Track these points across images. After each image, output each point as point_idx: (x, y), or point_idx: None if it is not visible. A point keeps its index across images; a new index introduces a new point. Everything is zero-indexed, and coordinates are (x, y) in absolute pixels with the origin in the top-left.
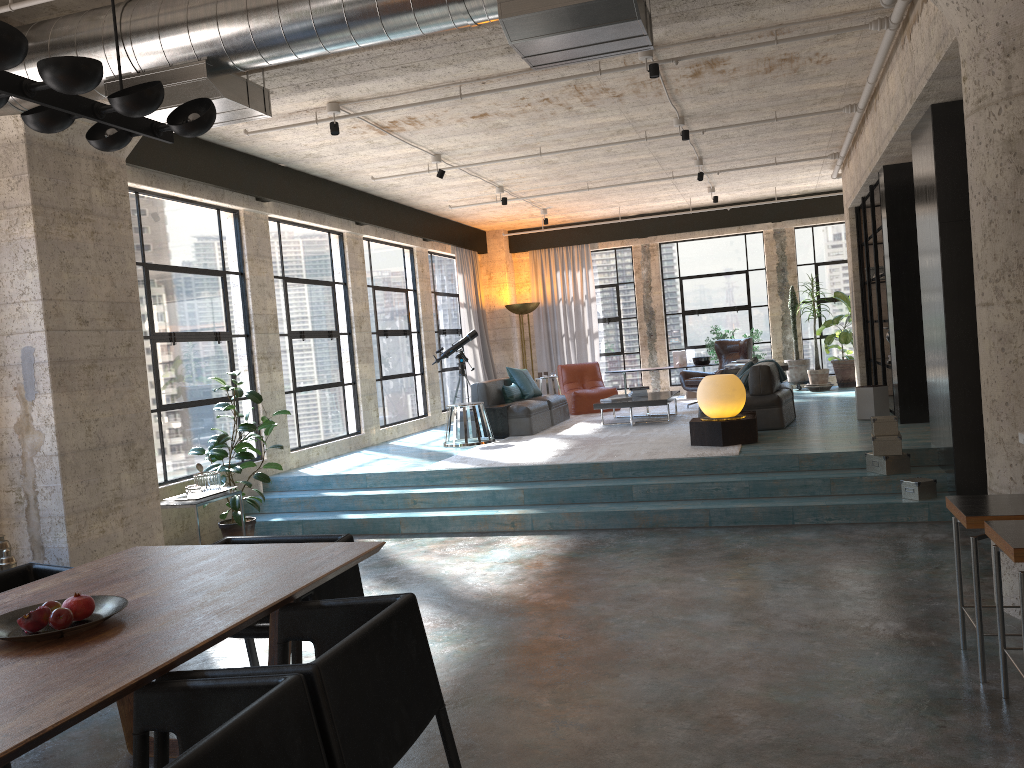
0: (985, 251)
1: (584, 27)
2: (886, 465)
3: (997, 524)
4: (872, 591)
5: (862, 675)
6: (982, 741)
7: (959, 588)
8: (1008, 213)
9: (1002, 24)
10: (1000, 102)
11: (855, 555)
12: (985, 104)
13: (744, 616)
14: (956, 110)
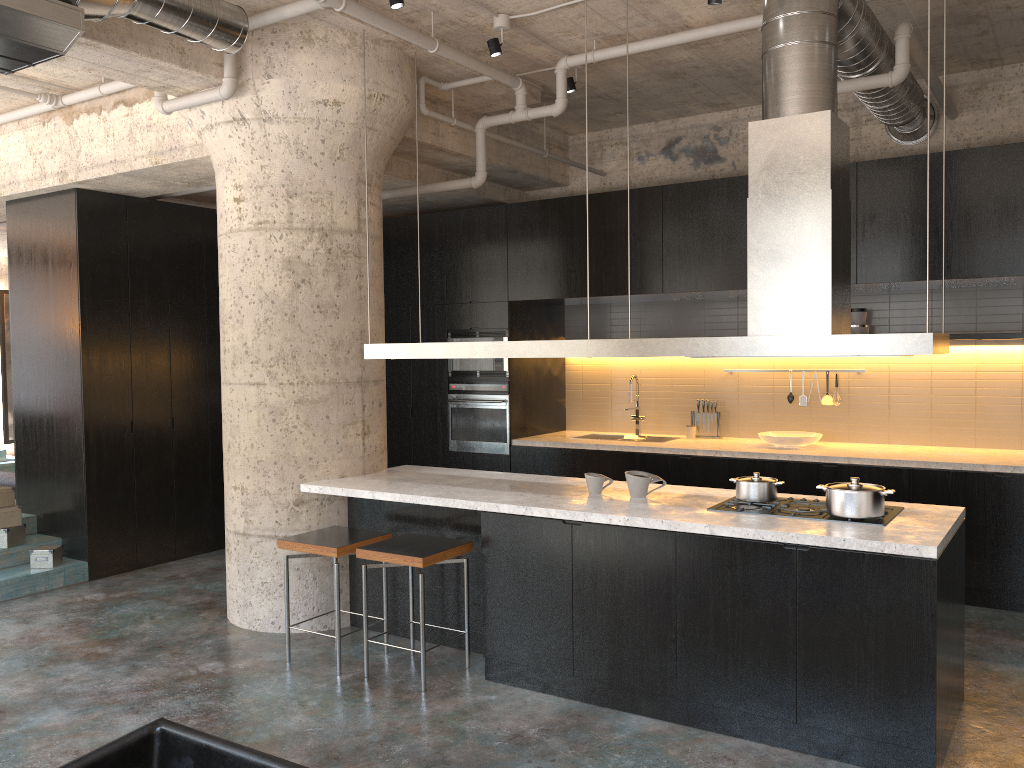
0: (259, 341)
1: (3, 34)
2: (8, 538)
3: (370, 548)
4: (142, 648)
5: (268, 701)
6: (405, 702)
7: (288, 612)
8: (285, 315)
9: (288, 172)
10: (282, 230)
11: (60, 628)
12: (267, 227)
13: (77, 704)
14: (96, 199)
